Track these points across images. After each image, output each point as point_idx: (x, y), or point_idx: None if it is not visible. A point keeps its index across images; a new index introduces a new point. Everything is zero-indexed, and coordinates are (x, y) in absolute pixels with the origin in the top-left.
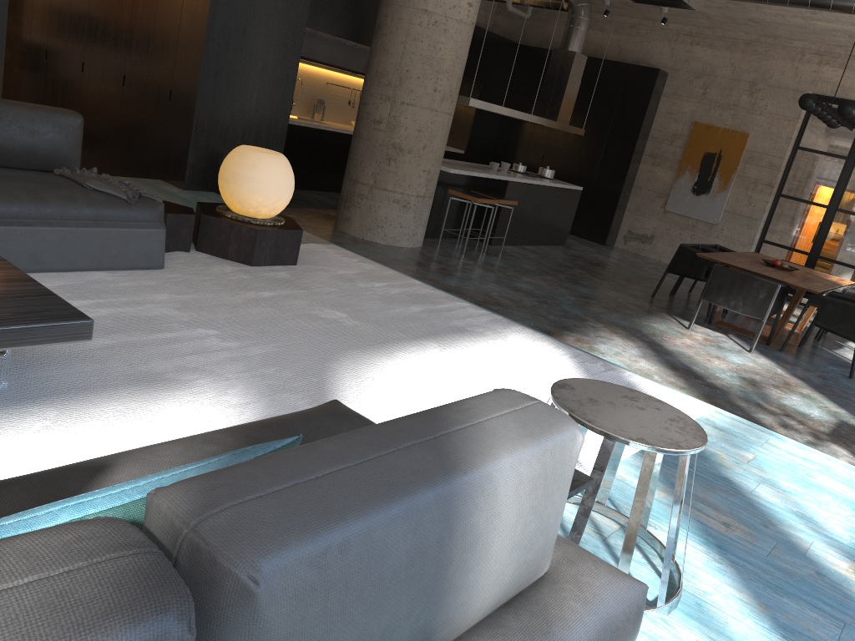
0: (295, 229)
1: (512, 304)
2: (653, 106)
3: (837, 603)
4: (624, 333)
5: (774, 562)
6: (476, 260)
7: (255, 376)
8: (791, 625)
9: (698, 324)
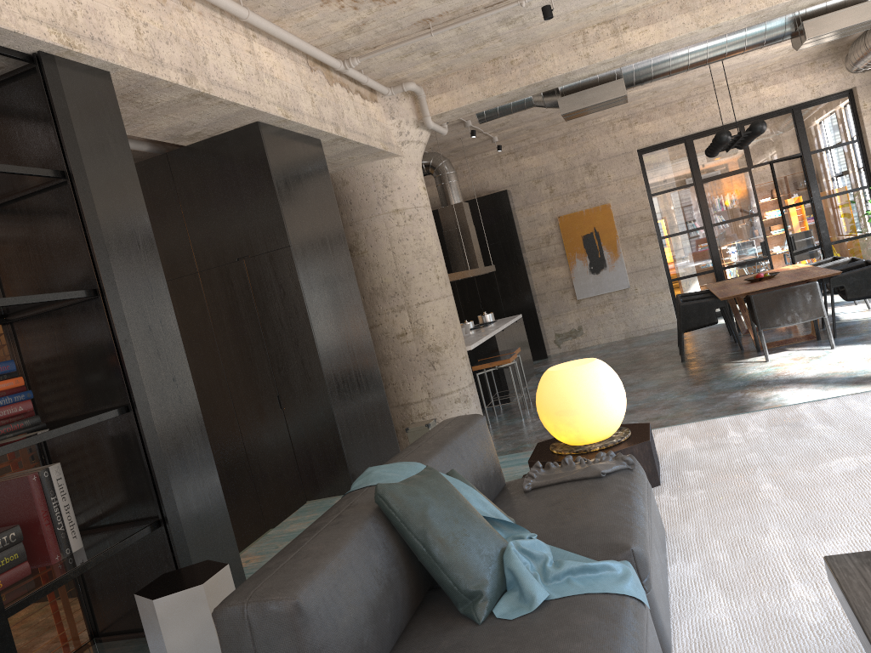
0: (645, 425)
1: (664, 420)
2: (516, 222)
3: None
4: (763, 387)
5: None
6: None
7: None
8: None
9: (756, 355)
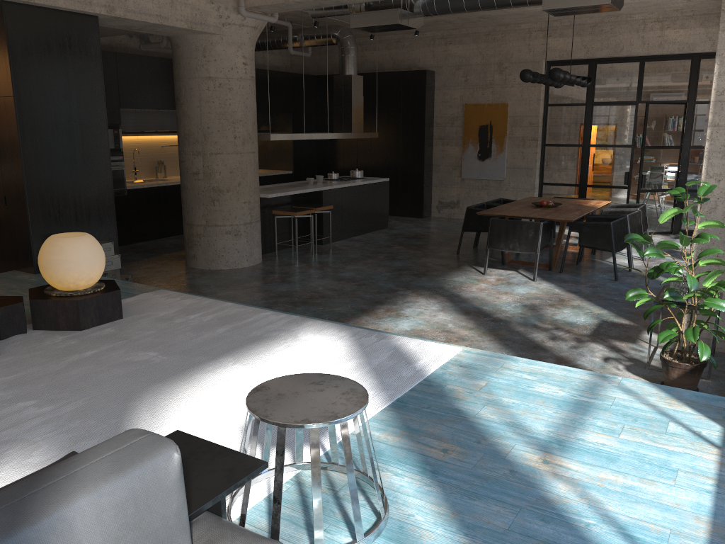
0: (113, 290)
1: (334, 293)
2: (430, 99)
3: (519, 492)
4: (428, 293)
5: (476, 472)
6: (308, 262)
7: (60, 432)
8: (475, 522)
9: (494, 267)
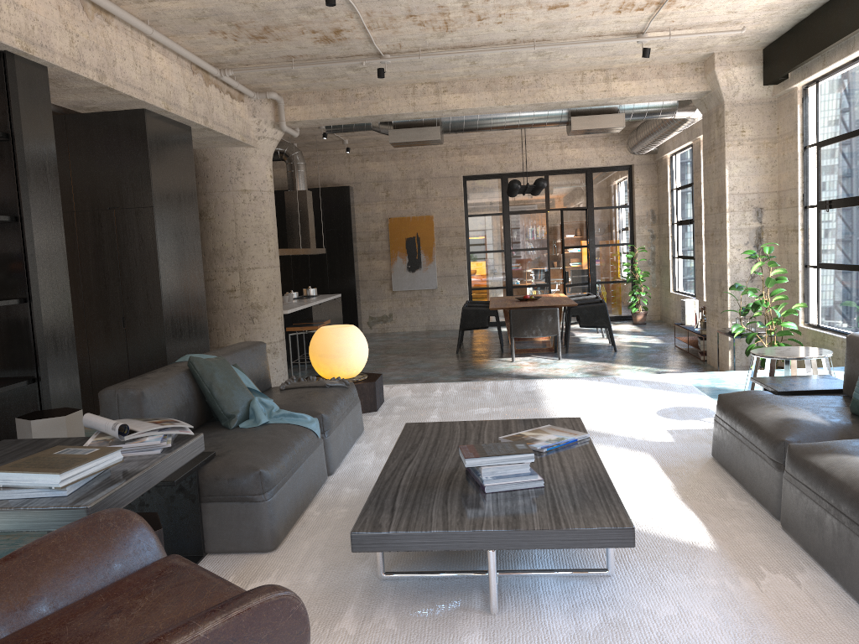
0: (378, 374)
1: None
2: (353, 215)
3: None
4: (498, 377)
5: None
6: None
7: None
8: None
9: (509, 357)
